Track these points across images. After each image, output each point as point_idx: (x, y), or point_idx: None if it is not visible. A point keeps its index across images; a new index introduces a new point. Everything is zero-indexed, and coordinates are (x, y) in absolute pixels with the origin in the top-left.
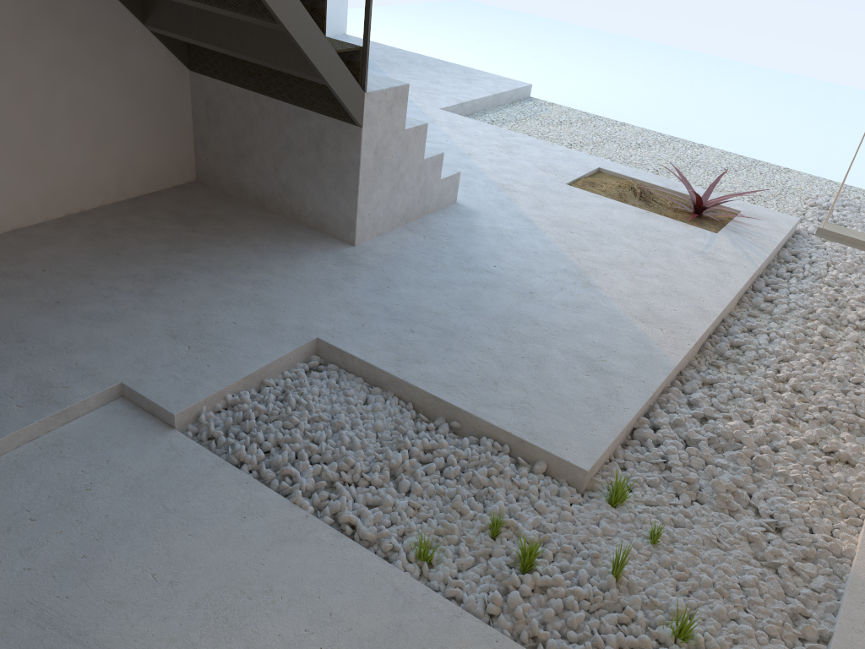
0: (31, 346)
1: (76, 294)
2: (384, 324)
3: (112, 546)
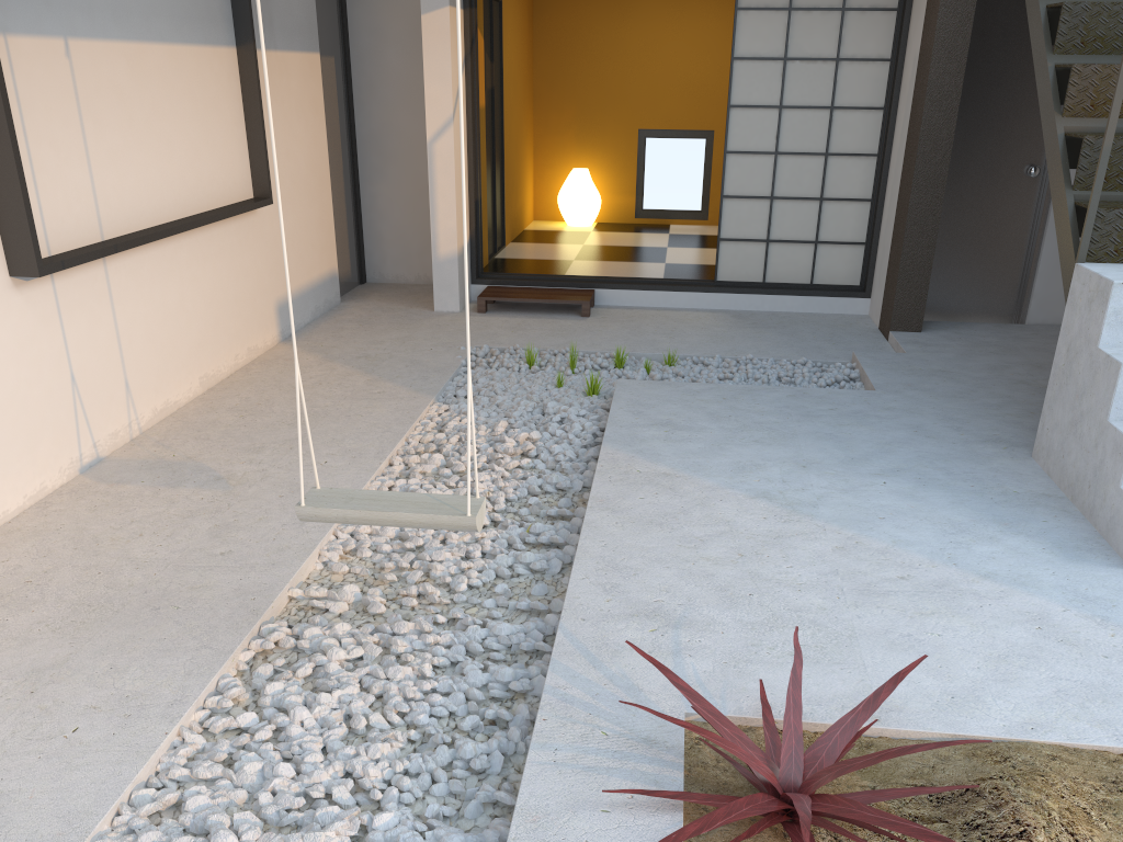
0: (980, 352)
1: (1047, 372)
2: (856, 407)
3: (789, 338)
